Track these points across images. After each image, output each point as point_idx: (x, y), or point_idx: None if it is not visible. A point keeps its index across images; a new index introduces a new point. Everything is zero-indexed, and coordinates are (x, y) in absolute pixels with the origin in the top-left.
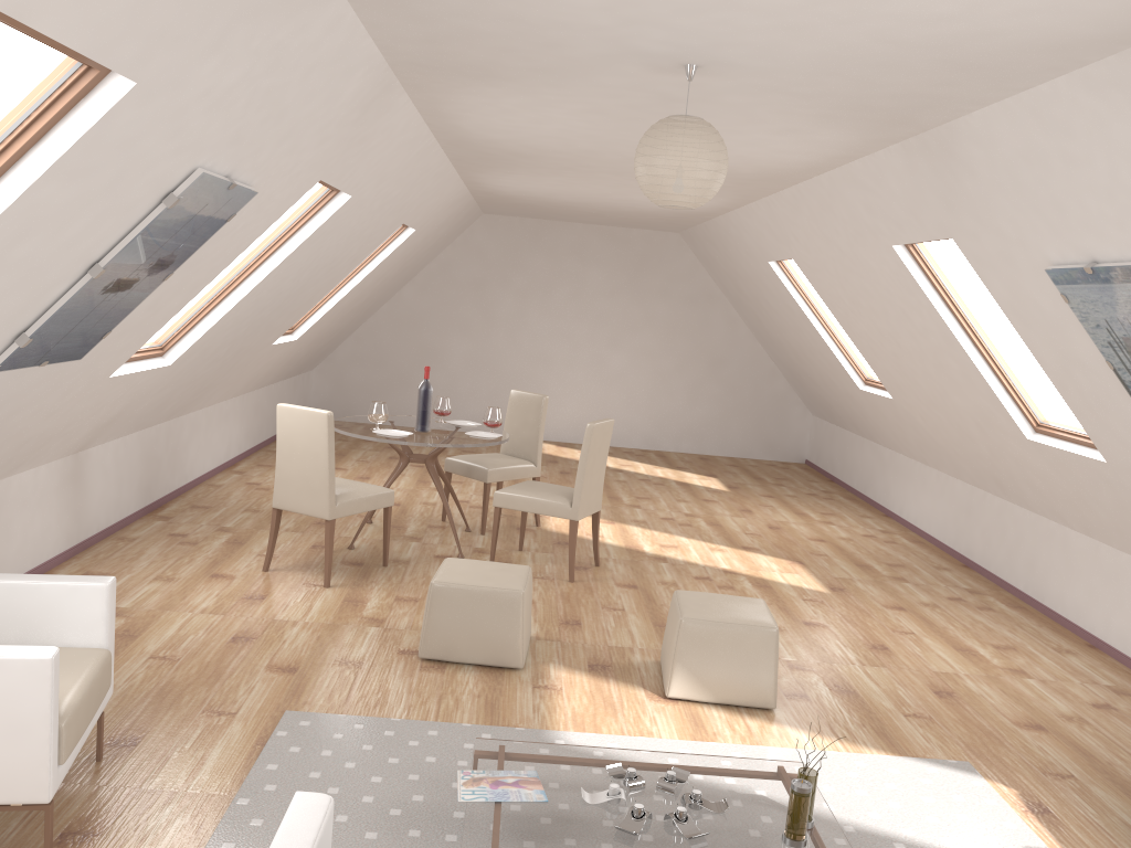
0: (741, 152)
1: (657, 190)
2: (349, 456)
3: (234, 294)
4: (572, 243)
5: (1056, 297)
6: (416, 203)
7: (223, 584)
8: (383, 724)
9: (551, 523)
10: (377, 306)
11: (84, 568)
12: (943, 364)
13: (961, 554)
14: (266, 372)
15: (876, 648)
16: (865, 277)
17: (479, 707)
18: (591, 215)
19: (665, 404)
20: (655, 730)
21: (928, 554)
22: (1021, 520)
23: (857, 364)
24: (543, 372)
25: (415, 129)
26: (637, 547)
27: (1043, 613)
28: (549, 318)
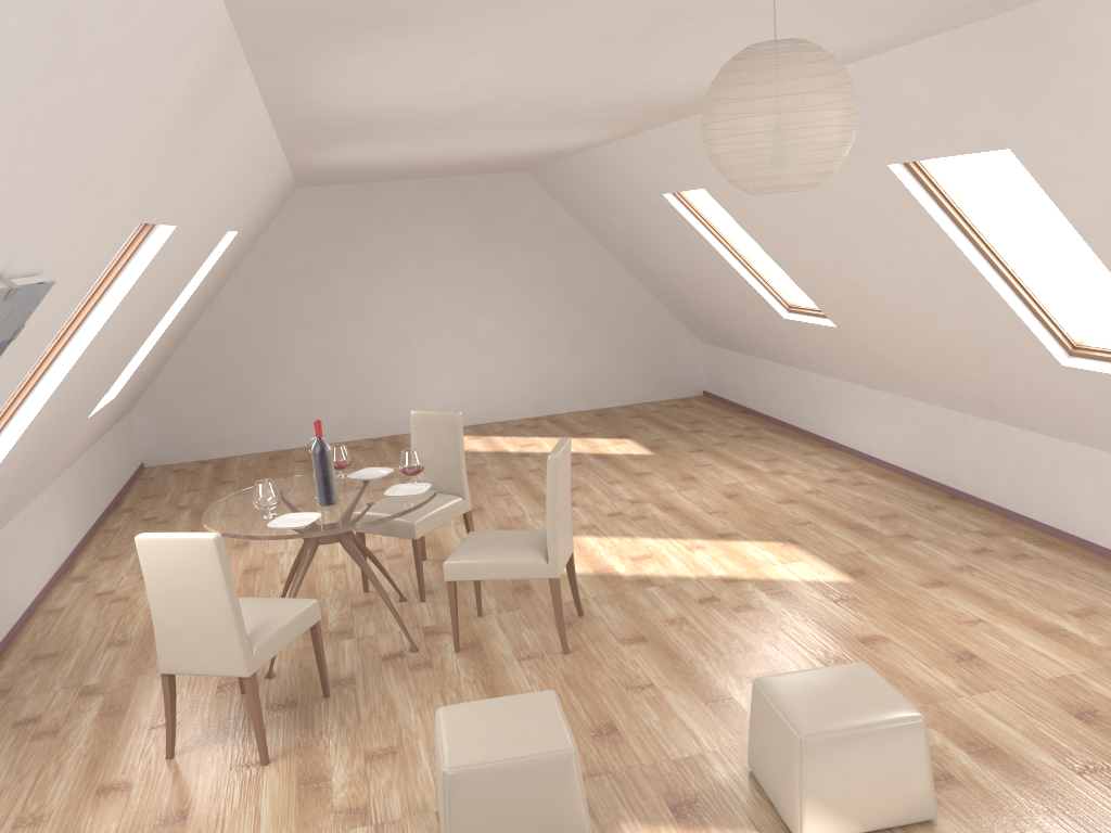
0: (700, 76)
1: (763, 172)
2: None
3: (32, 398)
4: (408, 204)
5: None
6: (242, 203)
7: (119, 806)
8: None
9: None
10: (195, 321)
11: None
12: (938, 292)
13: (943, 484)
14: (84, 443)
15: (963, 659)
16: (826, 203)
17: None
18: (431, 171)
19: (547, 363)
20: None
21: (906, 491)
22: (1023, 443)
23: (778, 292)
24: (406, 356)
25: (252, 115)
26: (608, 569)
27: (1077, 546)
28: (400, 294)
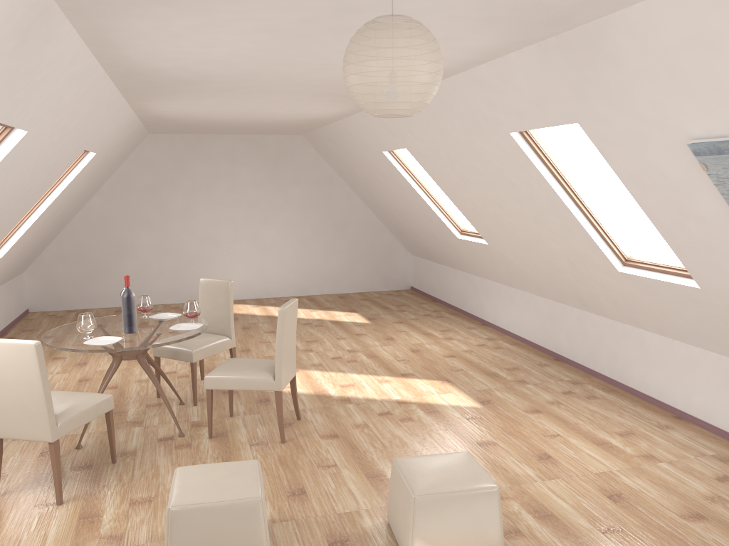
0: None
1: (377, 99)
2: None
3: None
4: (223, 150)
5: (687, 166)
6: (94, 131)
7: None
8: None
9: None
10: (72, 215)
11: None
12: (544, 220)
13: (551, 351)
14: None
15: (542, 458)
16: (476, 159)
17: None
18: (237, 128)
19: (308, 261)
20: None
21: (528, 354)
22: (599, 325)
23: (454, 220)
24: (214, 250)
25: (84, 61)
26: (324, 391)
27: (629, 392)
28: (213, 208)
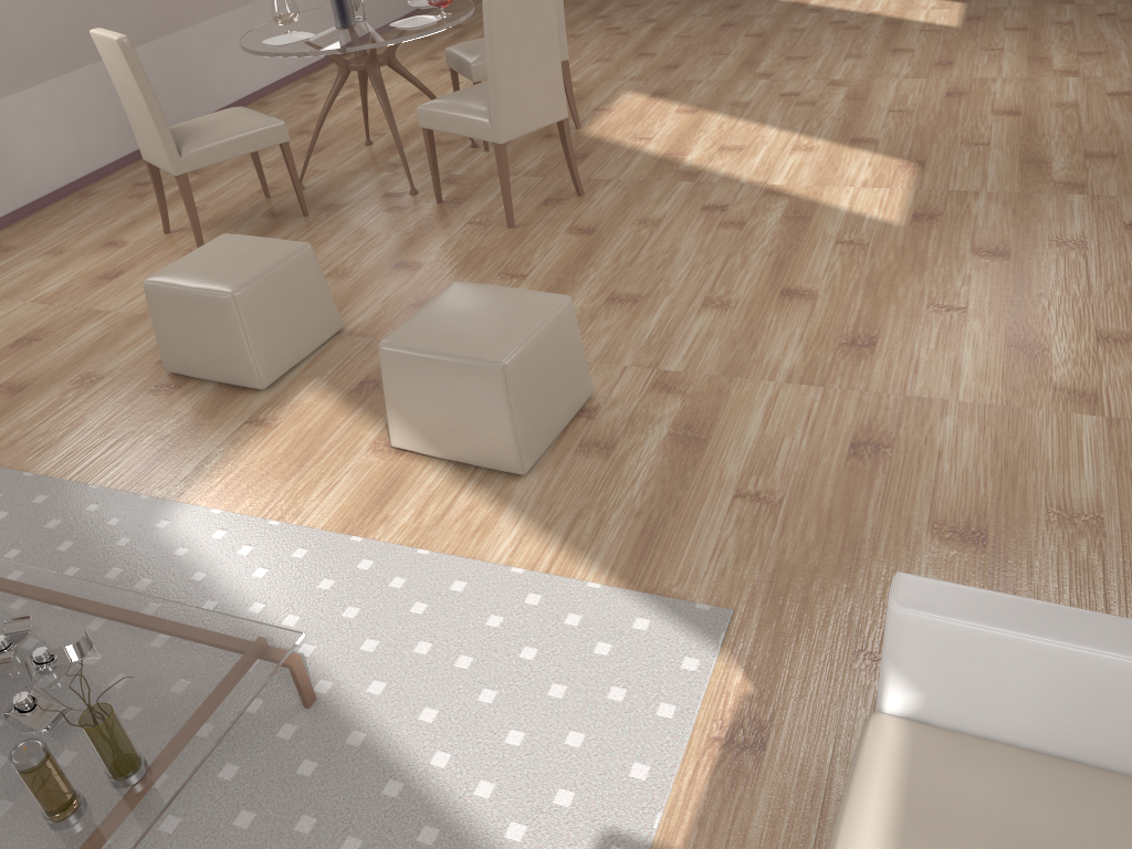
0: None
1: None
2: (468, 36)
3: None
4: None
5: None
6: None
7: (102, 257)
8: (5, 483)
9: (603, 122)
10: None
11: (2, 240)
12: None
13: None
14: None
15: (852, 345)
16: None
17: (144, 456)
18: None
19: None
20: (311, 508)
21: None
22: None
23: None
24: None
25: None
26: (681, 154)
27: None
28: None
